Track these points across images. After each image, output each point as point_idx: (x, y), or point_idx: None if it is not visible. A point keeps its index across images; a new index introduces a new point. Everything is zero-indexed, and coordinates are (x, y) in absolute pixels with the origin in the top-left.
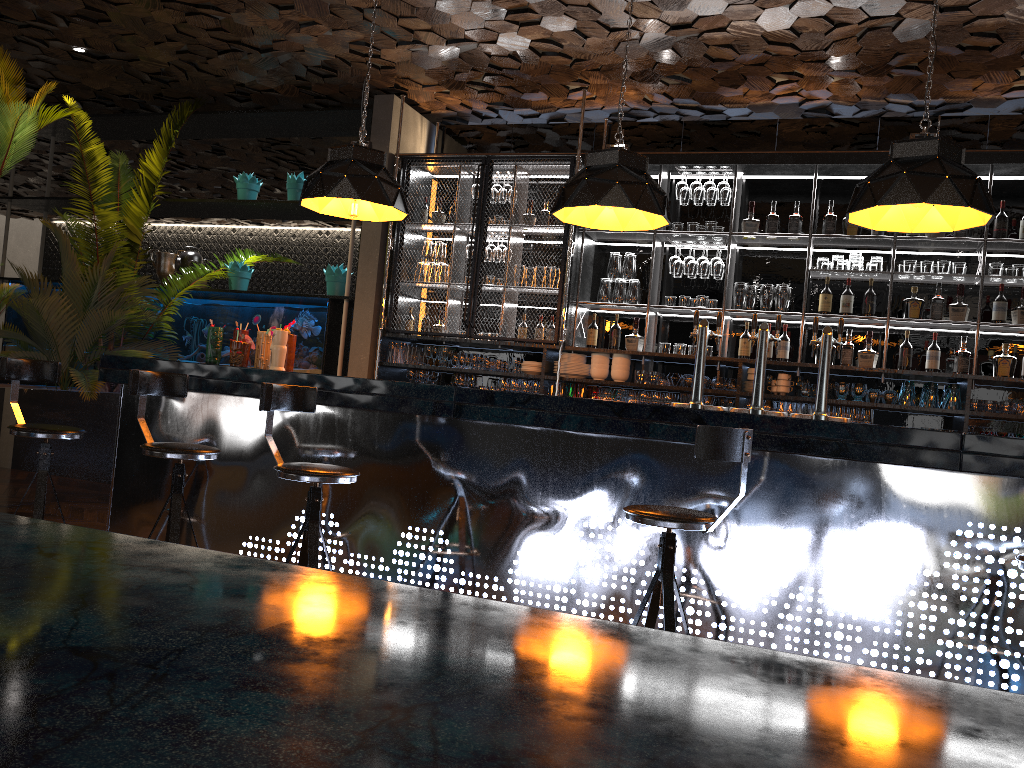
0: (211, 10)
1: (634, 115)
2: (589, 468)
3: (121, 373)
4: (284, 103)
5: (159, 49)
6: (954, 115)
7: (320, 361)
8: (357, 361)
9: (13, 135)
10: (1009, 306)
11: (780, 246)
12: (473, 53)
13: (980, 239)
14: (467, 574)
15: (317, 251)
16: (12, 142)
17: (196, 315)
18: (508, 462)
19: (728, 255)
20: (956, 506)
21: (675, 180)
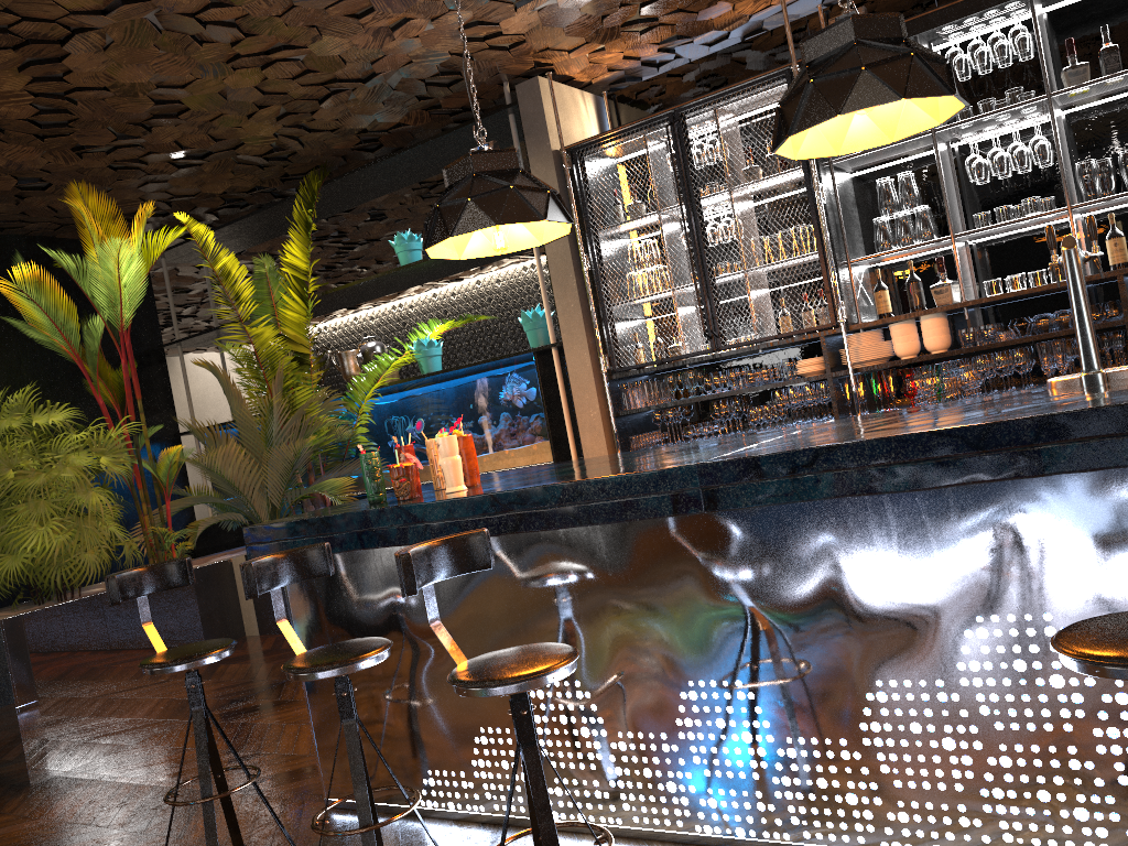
0: (284, 51)
1: None
2: (949, 541)
3: (270, 546)
4: (420, 135)
5: (256, 122)
6: None
7: (545, 431)
8: (587, 419)
9: (119, 279)
10: None
11: None
12: None
13: None
14: (796, 740)
15: (527, 290)
16: (122, 287)
17: (394, 415)
18: (811, 558)
19: (1054, 127)
20: None
21: (941, 51)
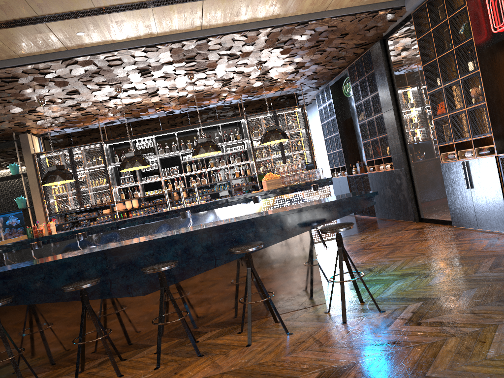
0: None
1: (112, 122)
2: (153, 230)
3: (5, 249)
4: None
5: None
6: (206, 107)
7: (25, 232)
8: None
9: None
10: (234, 157)
11: (171, 154)
12: (60, 118)
13: (222, 143)
14: None
15: None
16: None
17: None
18: (133, 235)
19: (158, 162)
20: (230, 213)
21: (133, 141)
